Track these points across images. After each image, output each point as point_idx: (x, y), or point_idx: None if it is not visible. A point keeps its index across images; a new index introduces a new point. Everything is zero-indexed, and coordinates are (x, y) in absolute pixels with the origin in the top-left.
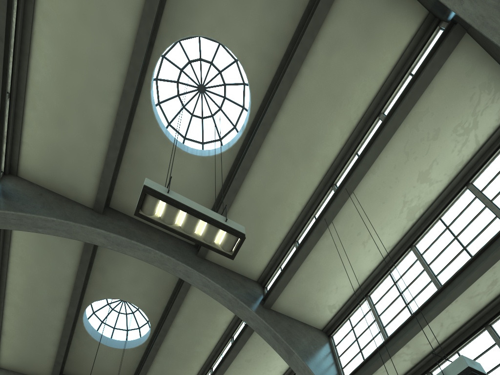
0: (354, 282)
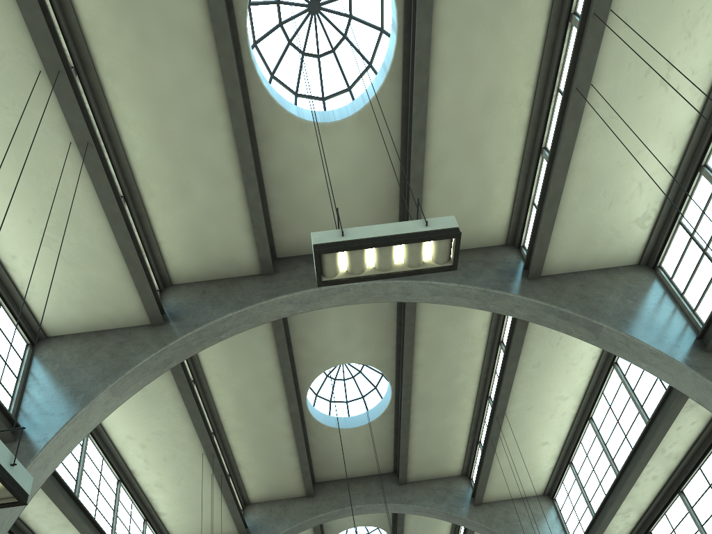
0: (668, 158)
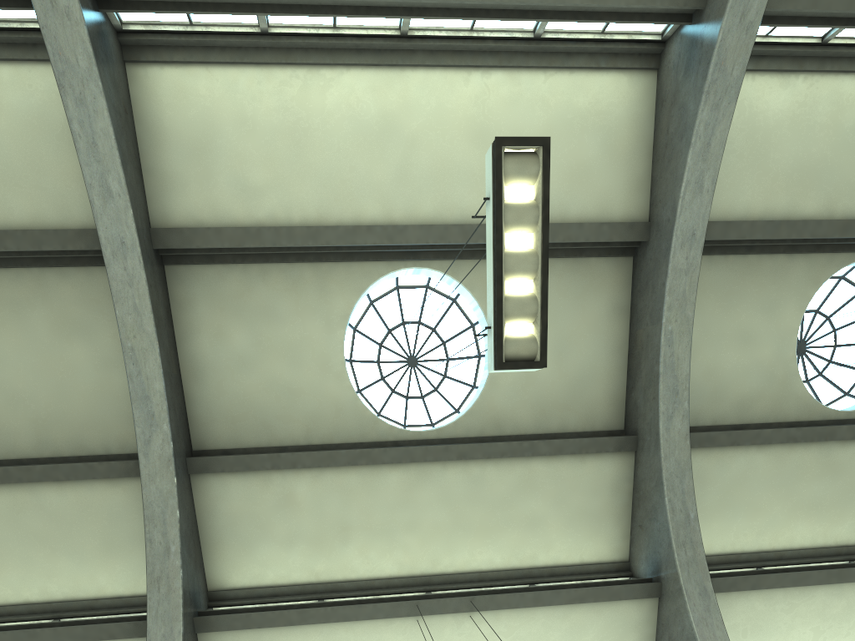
0: None
